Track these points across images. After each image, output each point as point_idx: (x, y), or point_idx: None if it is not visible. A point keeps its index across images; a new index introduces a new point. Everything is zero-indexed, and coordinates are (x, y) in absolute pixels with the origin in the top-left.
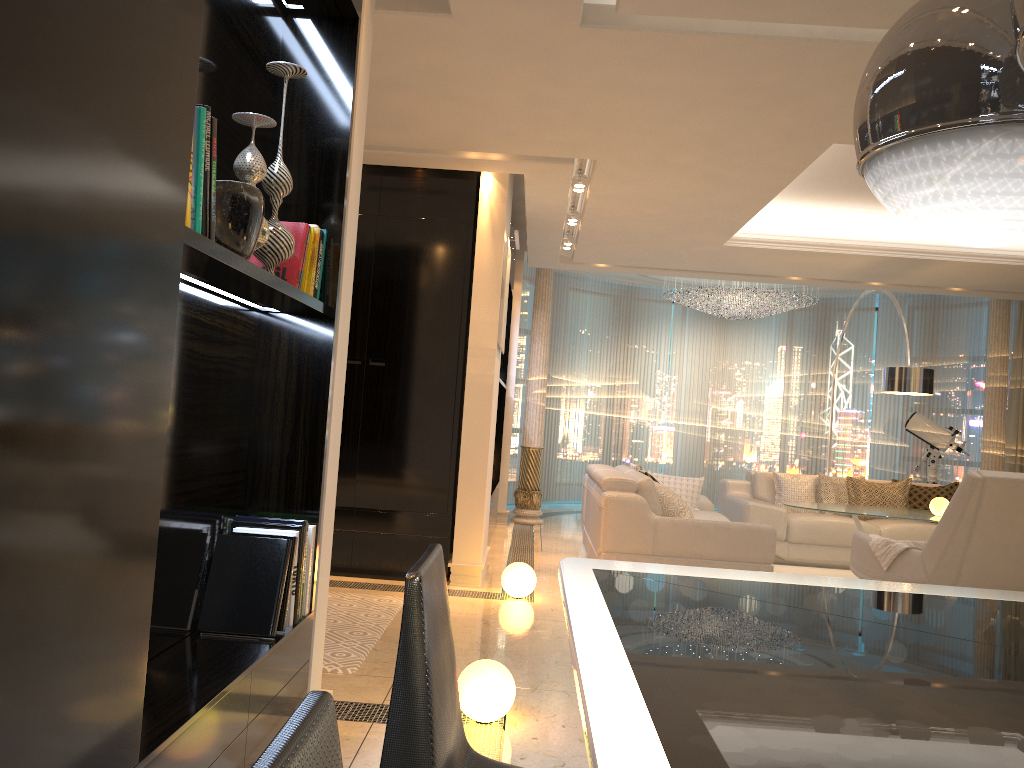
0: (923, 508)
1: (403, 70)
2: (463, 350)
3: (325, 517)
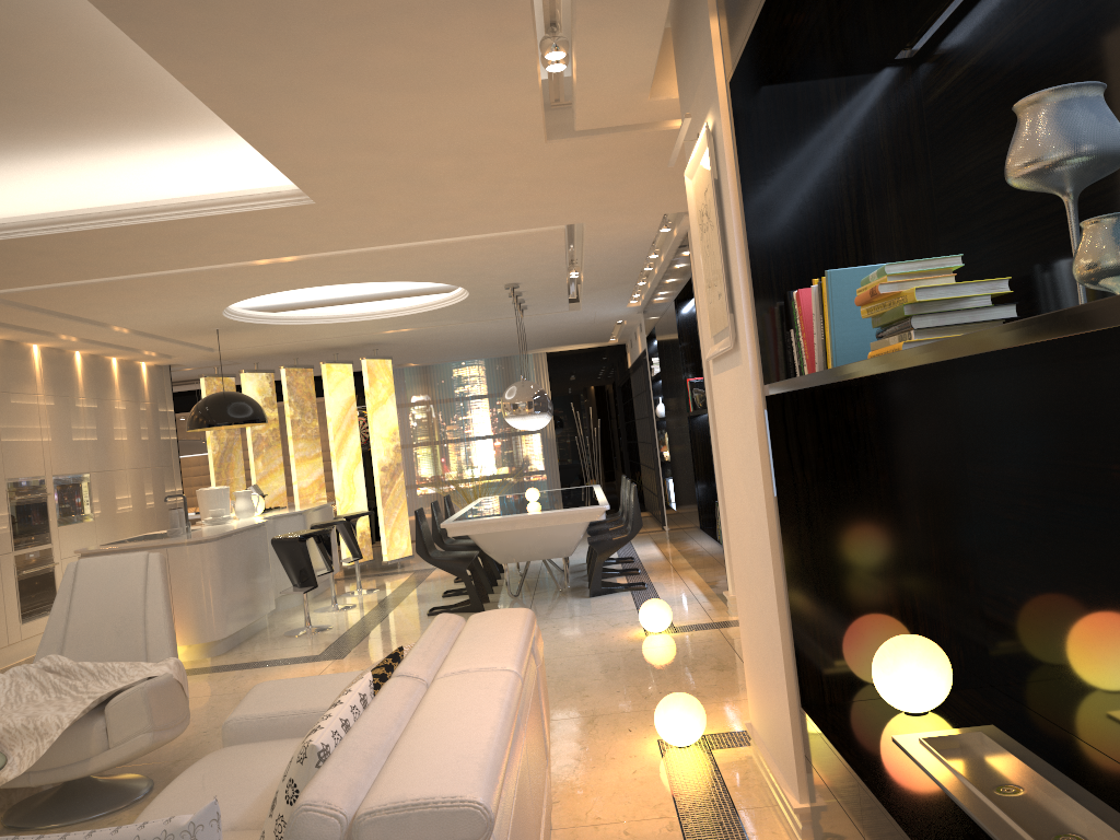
0: None
1: None
2: None
3: (719, 505)
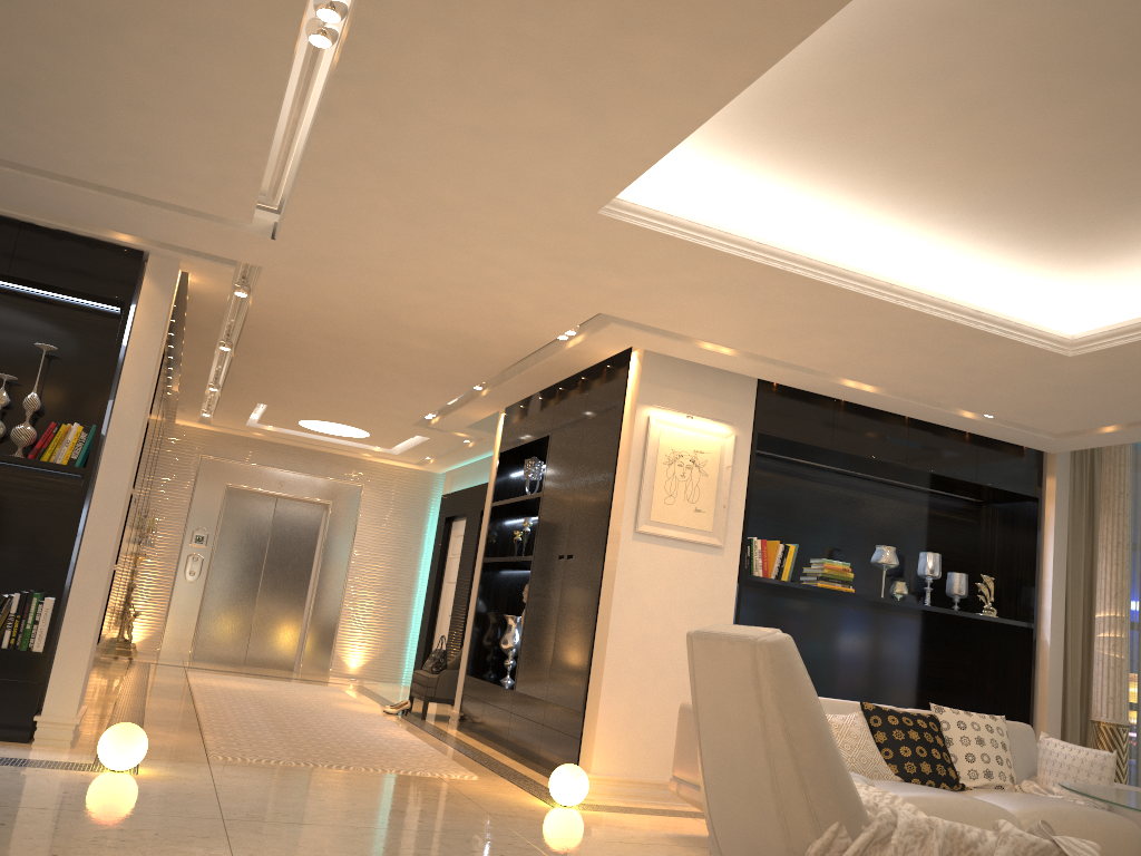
0: None
1: (355, 304)
2: (605, 537)
3: (74, 598)
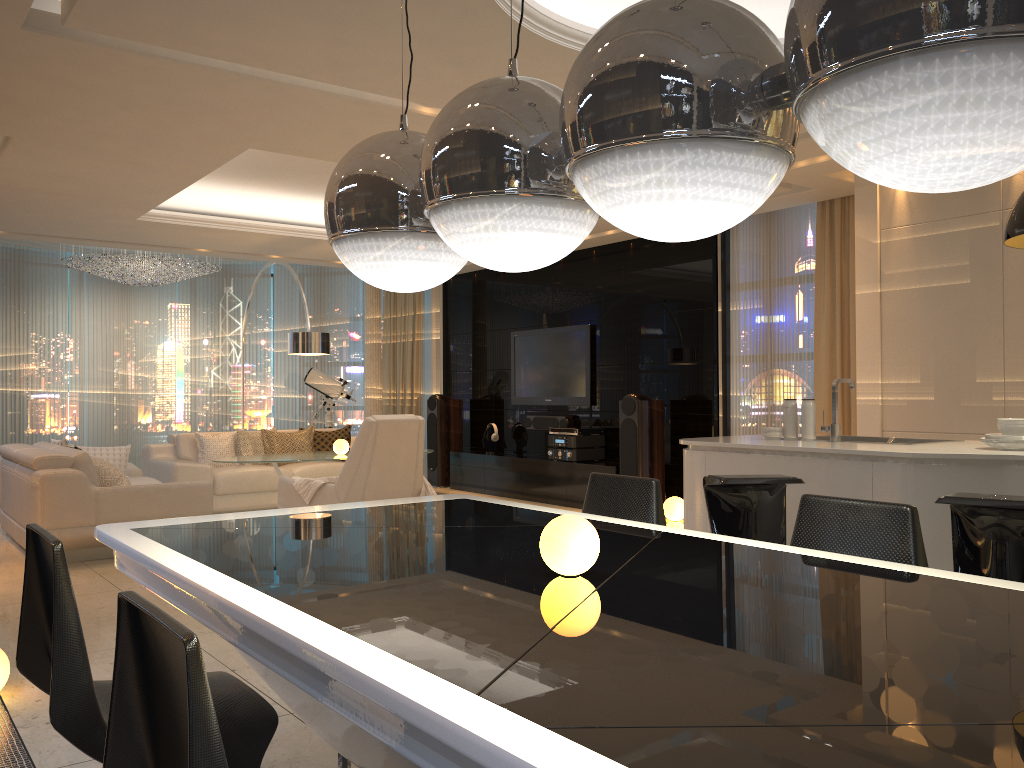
0: (326, 449)
1: None
2: None
3: None
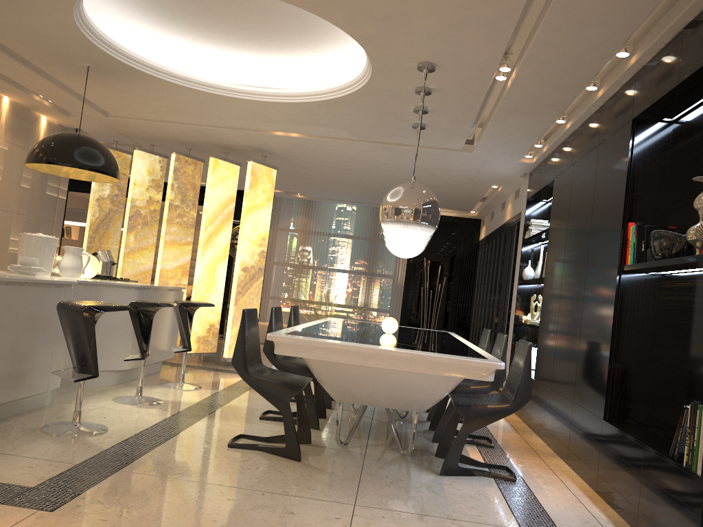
0: None
1: None
2: None
3: None
